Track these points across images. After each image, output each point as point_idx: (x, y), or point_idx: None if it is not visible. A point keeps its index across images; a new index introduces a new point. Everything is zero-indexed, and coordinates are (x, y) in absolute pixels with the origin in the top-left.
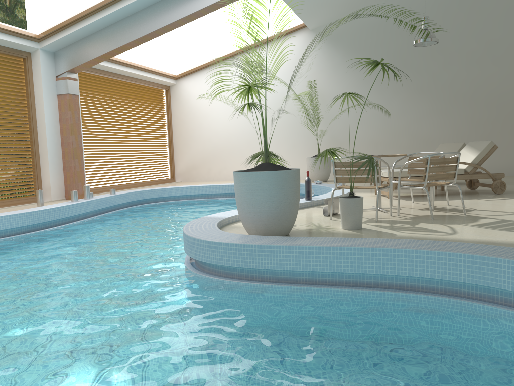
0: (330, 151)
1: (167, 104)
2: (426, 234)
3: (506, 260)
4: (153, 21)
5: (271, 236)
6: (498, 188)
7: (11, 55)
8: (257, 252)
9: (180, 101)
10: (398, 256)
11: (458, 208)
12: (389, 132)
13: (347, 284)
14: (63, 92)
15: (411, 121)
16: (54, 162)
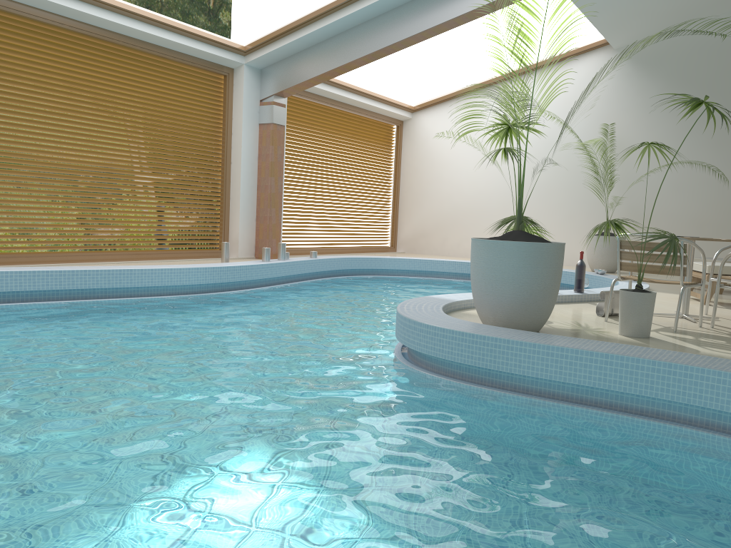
0: (612, 223)
1: (397, 145)
2: None
3: None
4: (389, 33)
5: (513, 330)
6: None
7: (210, 70)
8: (489, 346)
9: (415, 142)
10: (691, 377)
11: None
12: (724, 208)
13: (611, 407)
14: (266, 121)
15: None
16: (246, 209)
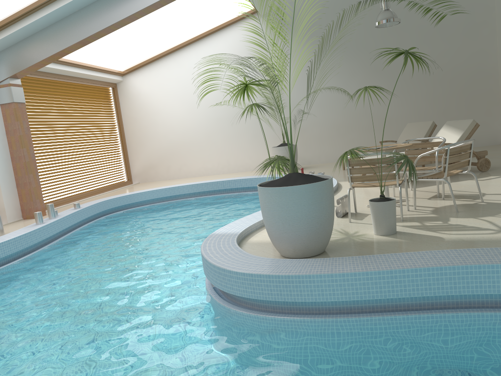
0: (356, 152)
1: (115, 102)
2: (475, 234)
3: None
4: (106, 16)
5: (321, 259)
6: (483, 165)
7: None
8: (316, 283)
9: (129, 98)
10: (484, 273)
11: (466, 194)
12: (350, 114)
13: (421, 307)
14: (7, 101)
15: (370, 102)
16: (5, 180)
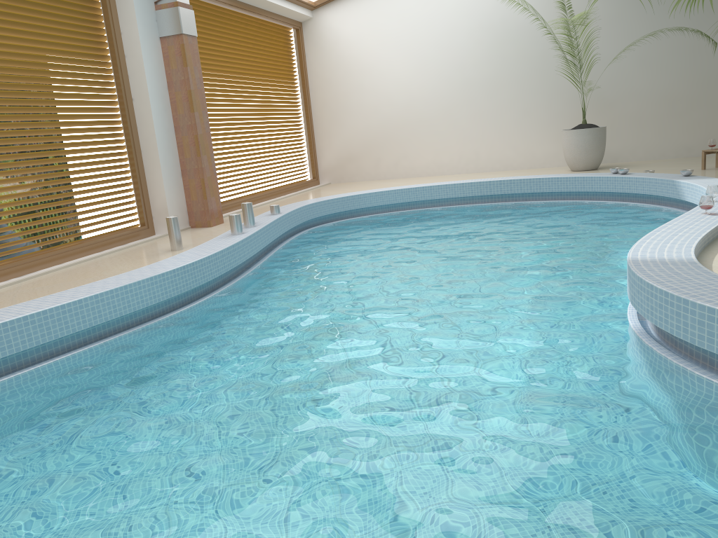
0: None
1: (299, 53)
2: None
3: None
4: None
5: None
6: None
7: None
8: None
9: (321, 47)
10: None
11: None
12: (697, 79)
13: None
14: (172, 32)
15: None
16: (168, 162)
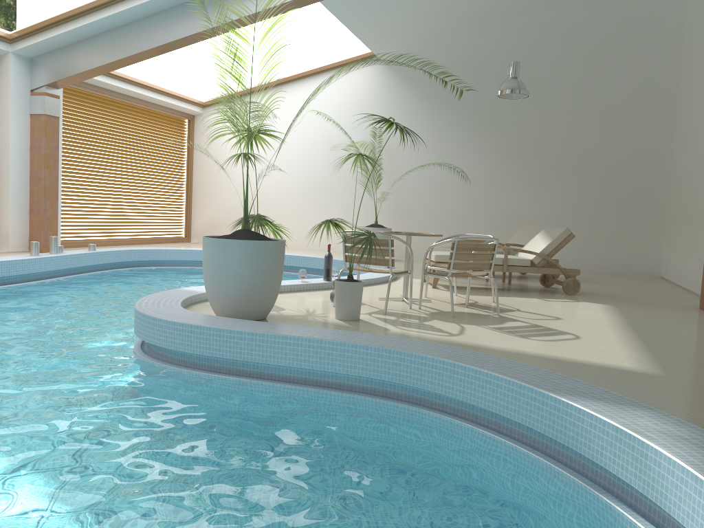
0: (328, 222)
1: (189, 138)
2: (424, 333)
3: (463, 366)
4: (161, 33)
5: (232, 319)
6: (570, 287)
7: None
8: (205, 335)
9: (206, 136)
10: (360, 353)
11: (500, 307)
12: (470, 203)
13: (306, 382)
14: (38, 112)
15: (499, 192)
16: (17, 201)
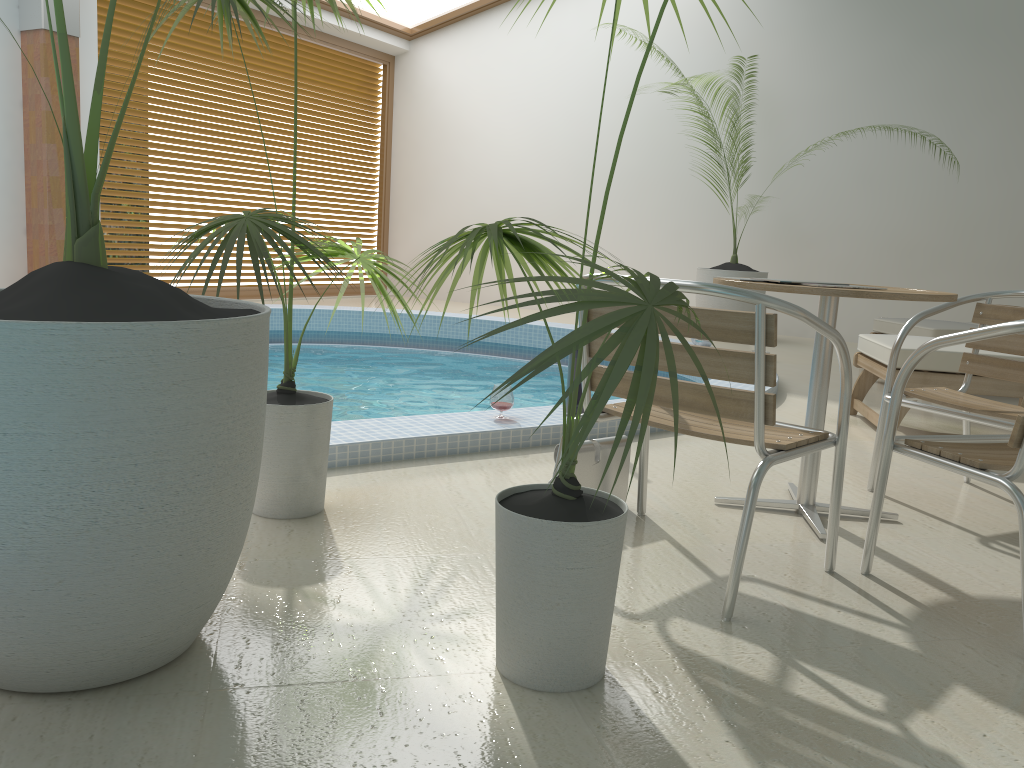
0: (472, 237)
1: (383, 100)
2: None
3: None
4: None
5: None
6: None
7: None
8: None
9: (414, 95)
10: None
11: None
12: (951, 220)
13: None
14: (32, 25)
15: None
16: None
